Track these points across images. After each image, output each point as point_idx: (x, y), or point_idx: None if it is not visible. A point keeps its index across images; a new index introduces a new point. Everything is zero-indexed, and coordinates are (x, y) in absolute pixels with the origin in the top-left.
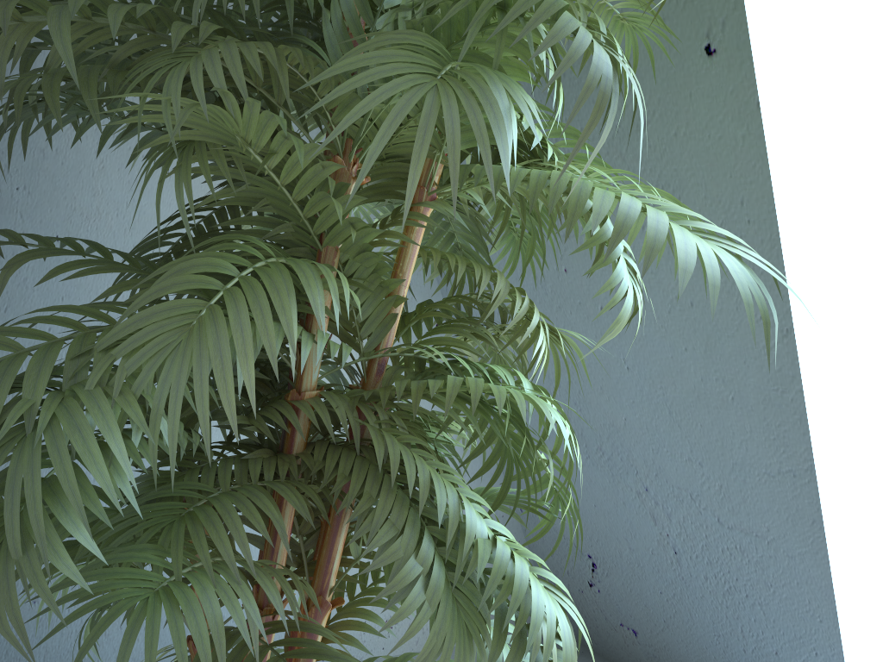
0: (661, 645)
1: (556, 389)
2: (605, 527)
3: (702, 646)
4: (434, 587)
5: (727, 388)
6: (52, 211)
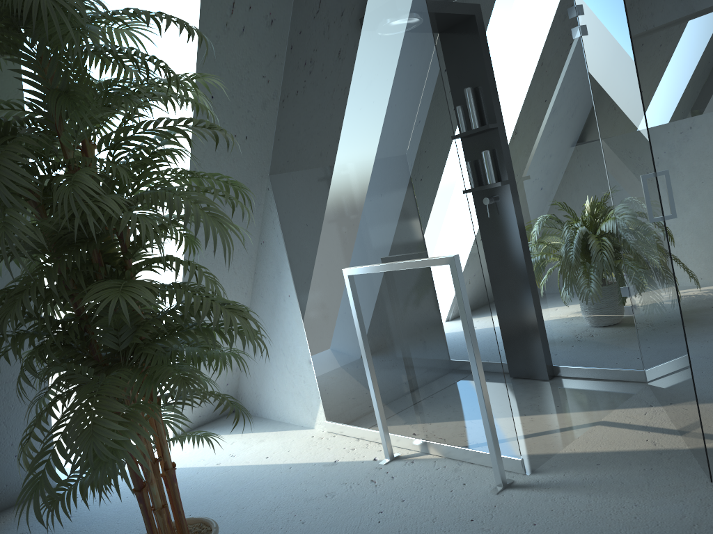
0: None
1: None
2: None
3: None
4: None
5: None
6: None
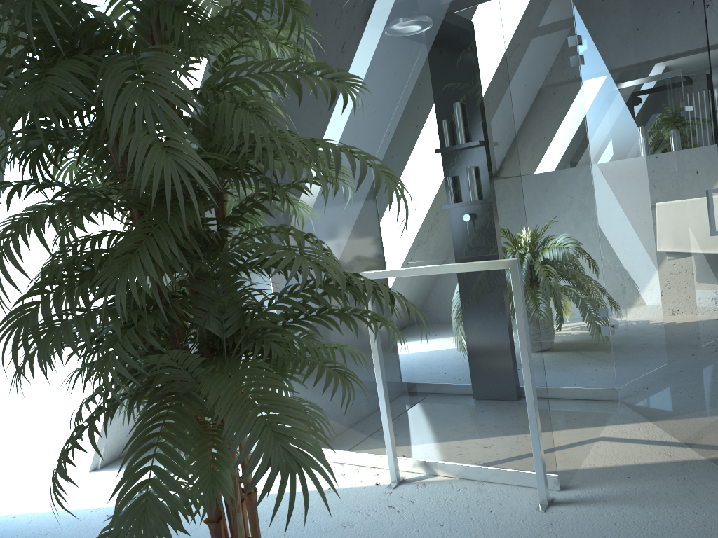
0: None
1: None
2: None
3: None
4: None
5: None
6: None
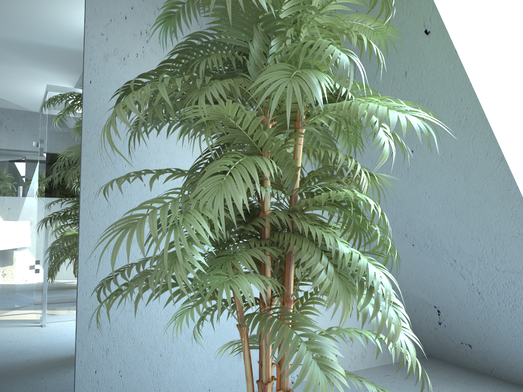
0: (486, 349)
1: (379, 201)
2: (439, 287)
3: (507, 344)
4: (329, 272)
5: (480, 195)
6: None
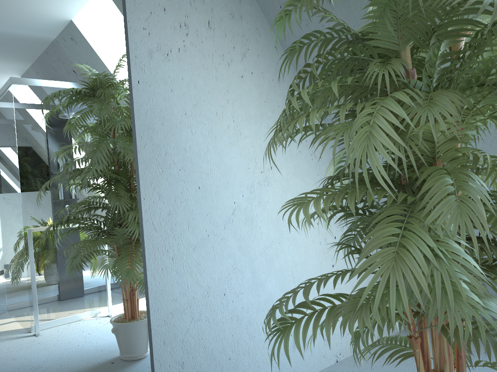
0: None
1: None
2: None
3: None
4: None
5: None
6: (194, 175)
